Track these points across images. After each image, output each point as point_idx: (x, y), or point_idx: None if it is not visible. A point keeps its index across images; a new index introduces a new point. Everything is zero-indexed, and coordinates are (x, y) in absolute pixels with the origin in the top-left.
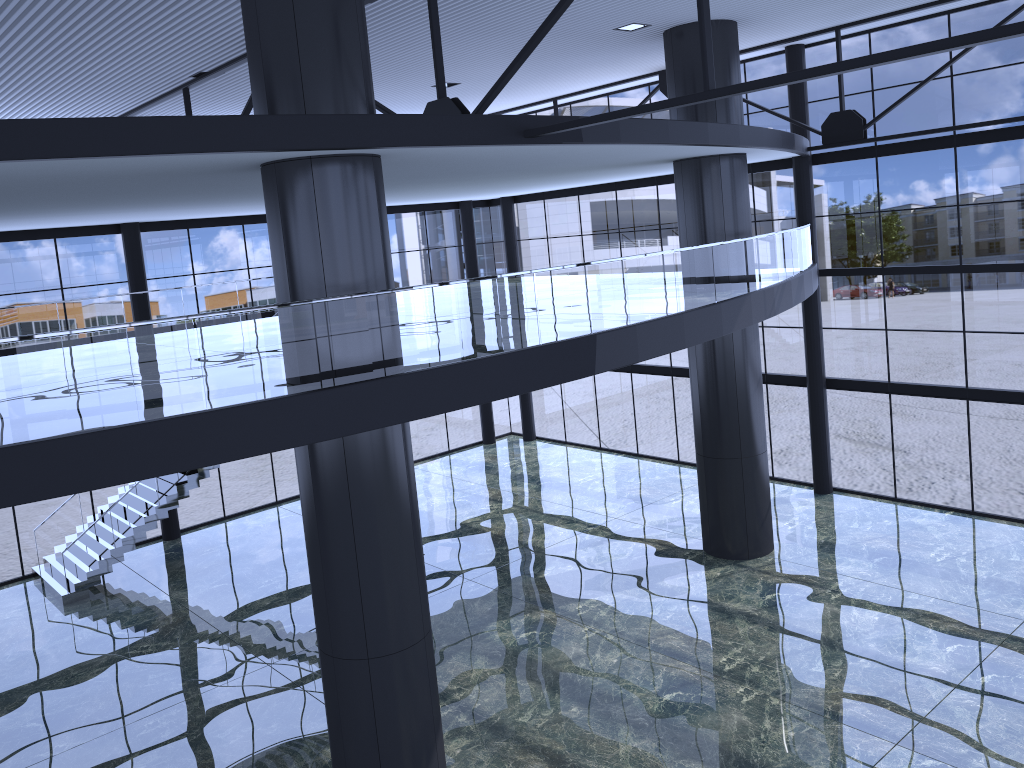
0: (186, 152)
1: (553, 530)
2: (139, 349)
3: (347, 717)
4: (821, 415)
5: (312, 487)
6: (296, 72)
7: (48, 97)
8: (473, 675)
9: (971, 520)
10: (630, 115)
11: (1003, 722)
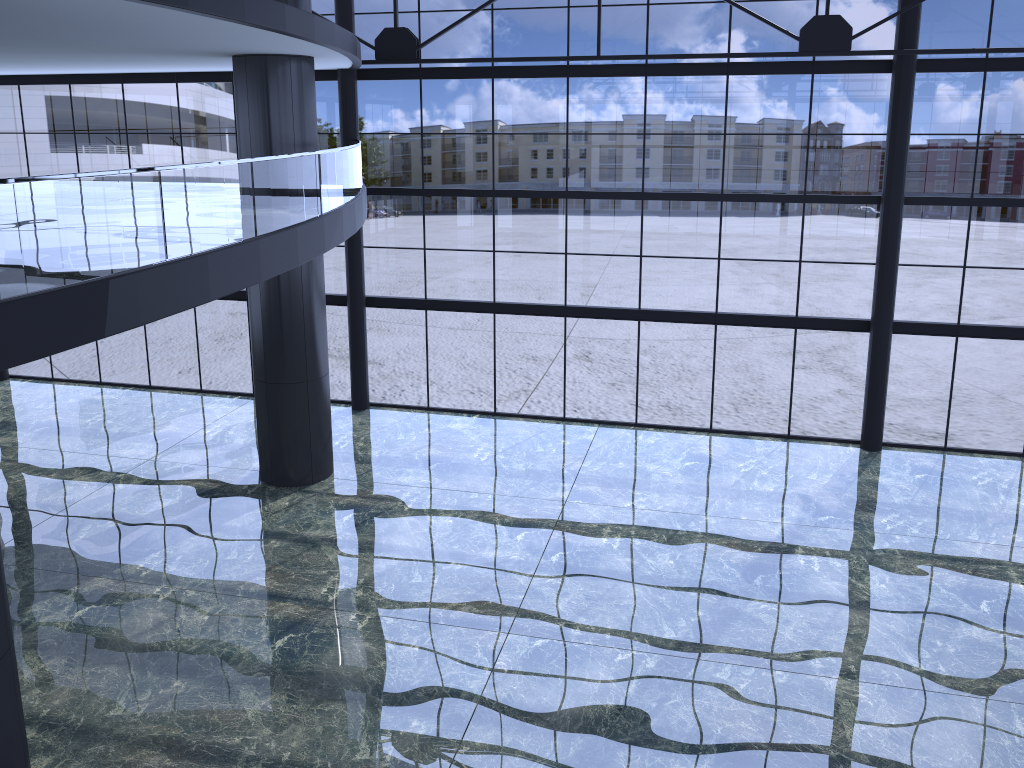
0: None
1: (73, 483)
2: None
3: None
4: (361, 333)
5: None
6: None
7: None
8: (26, 676)
9: (495, 420)
10: None
11: (581, 592)
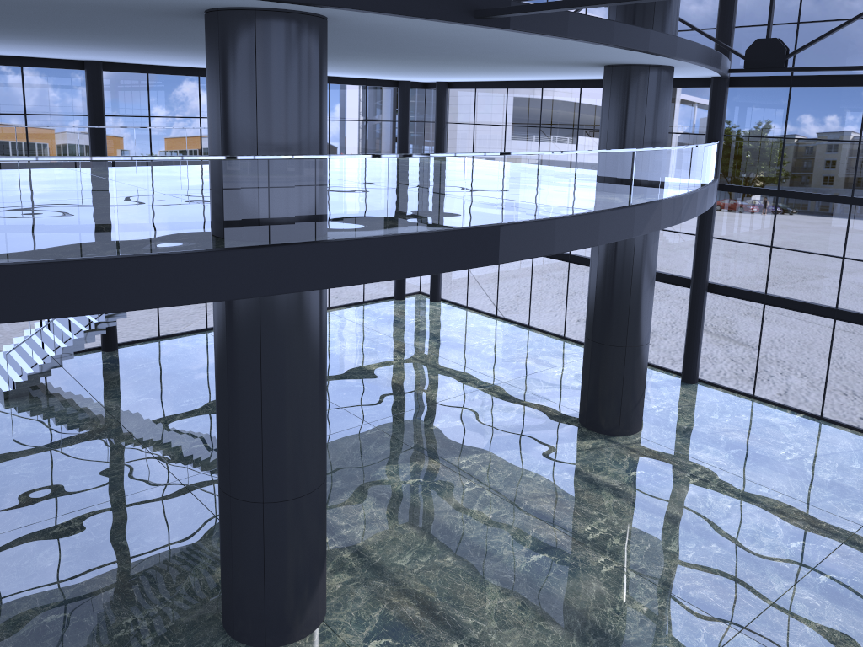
0: None
1: (447, 386)
2: (93, 179)
3: (238, 552)
4: (699, 315)
5: (225, 338)
6: None
7: None
8: (361, 514)
9: (819, 425)
10: (589, 5)
11: (838, 622)
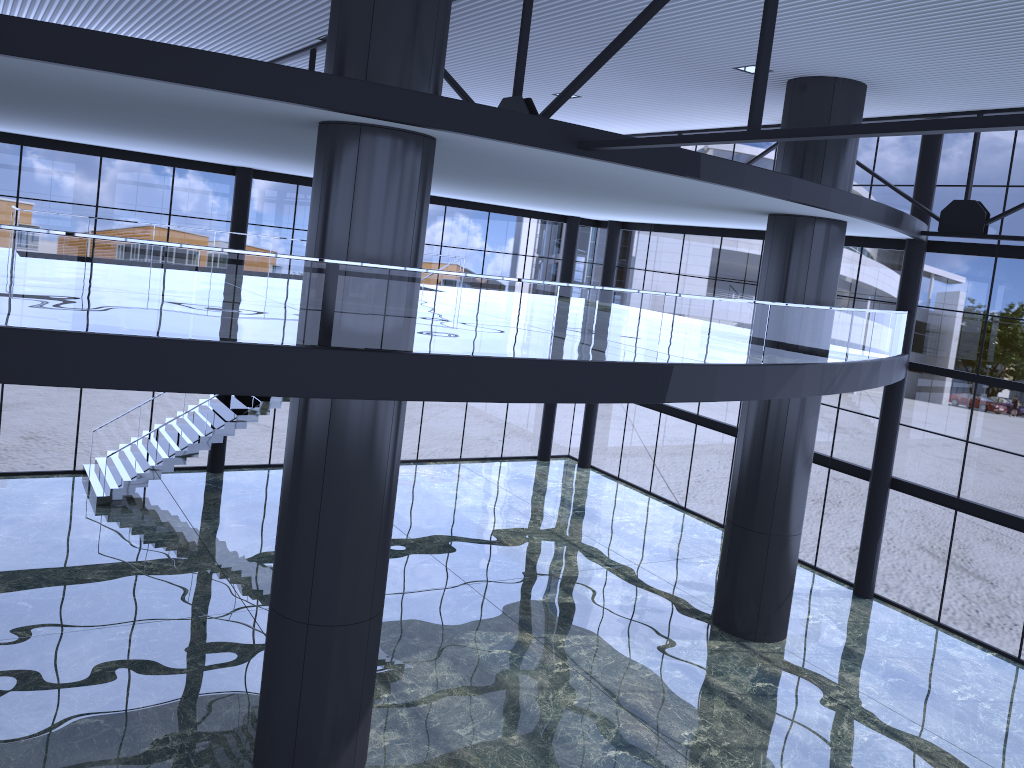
0: (225, 90)
1: (569, 559)
2: (226, 287)
3: (277, 675)
4: (877, 514)
5: (294, 443)
6: (366, 39)
7: (190, 34)
8: (431, 675)
9: (1013, 668)
10: (675, 143)
11: None
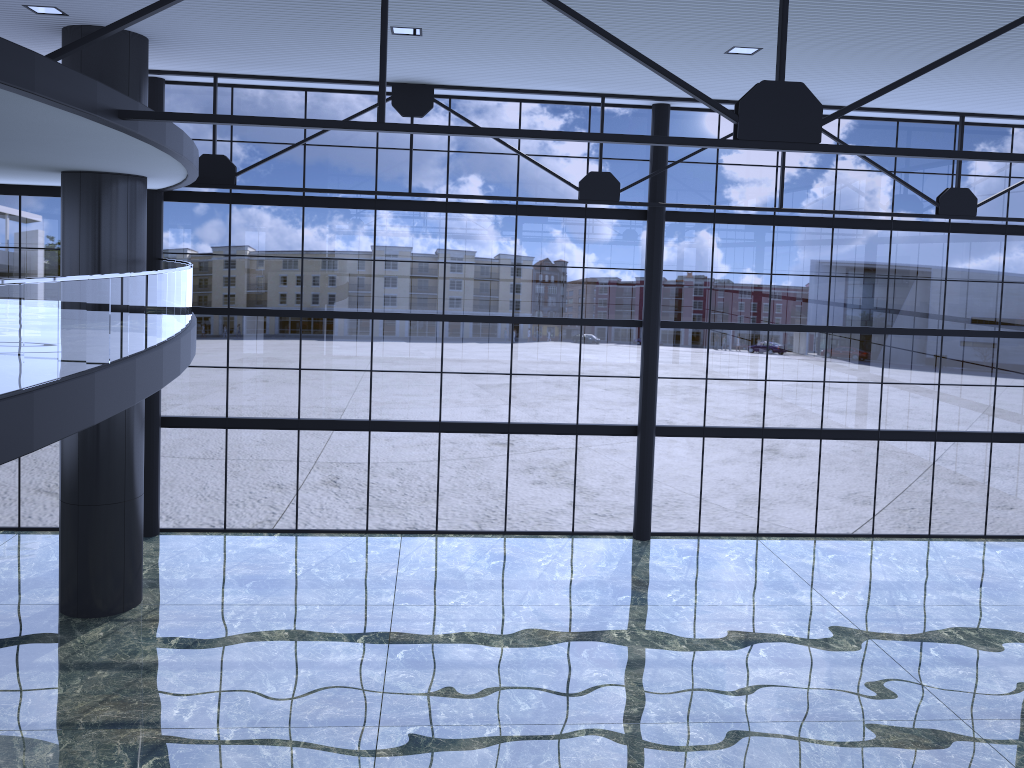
0: None
1: None
2: None
3: None
4: (156, 454)
5: None
6: None
7: None
8: None
9: (299, 537)
10: (287, 125)
11: (434, 681)
